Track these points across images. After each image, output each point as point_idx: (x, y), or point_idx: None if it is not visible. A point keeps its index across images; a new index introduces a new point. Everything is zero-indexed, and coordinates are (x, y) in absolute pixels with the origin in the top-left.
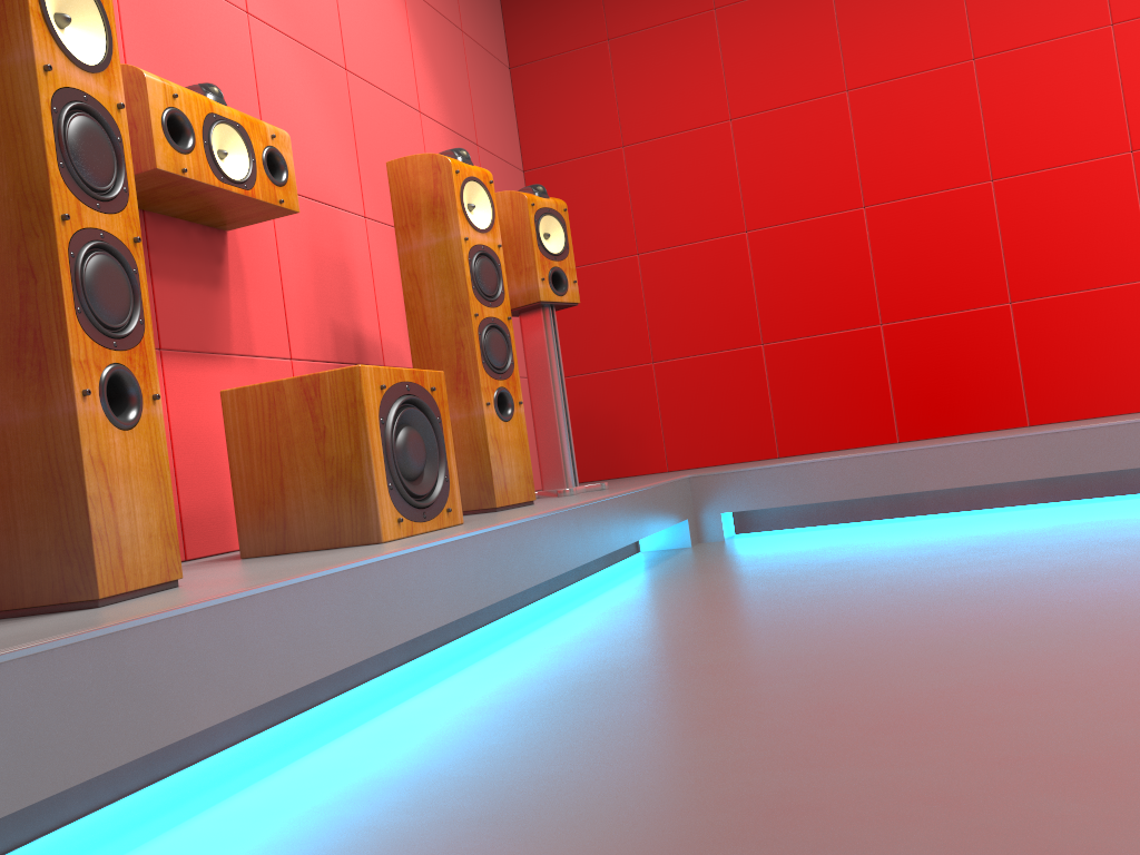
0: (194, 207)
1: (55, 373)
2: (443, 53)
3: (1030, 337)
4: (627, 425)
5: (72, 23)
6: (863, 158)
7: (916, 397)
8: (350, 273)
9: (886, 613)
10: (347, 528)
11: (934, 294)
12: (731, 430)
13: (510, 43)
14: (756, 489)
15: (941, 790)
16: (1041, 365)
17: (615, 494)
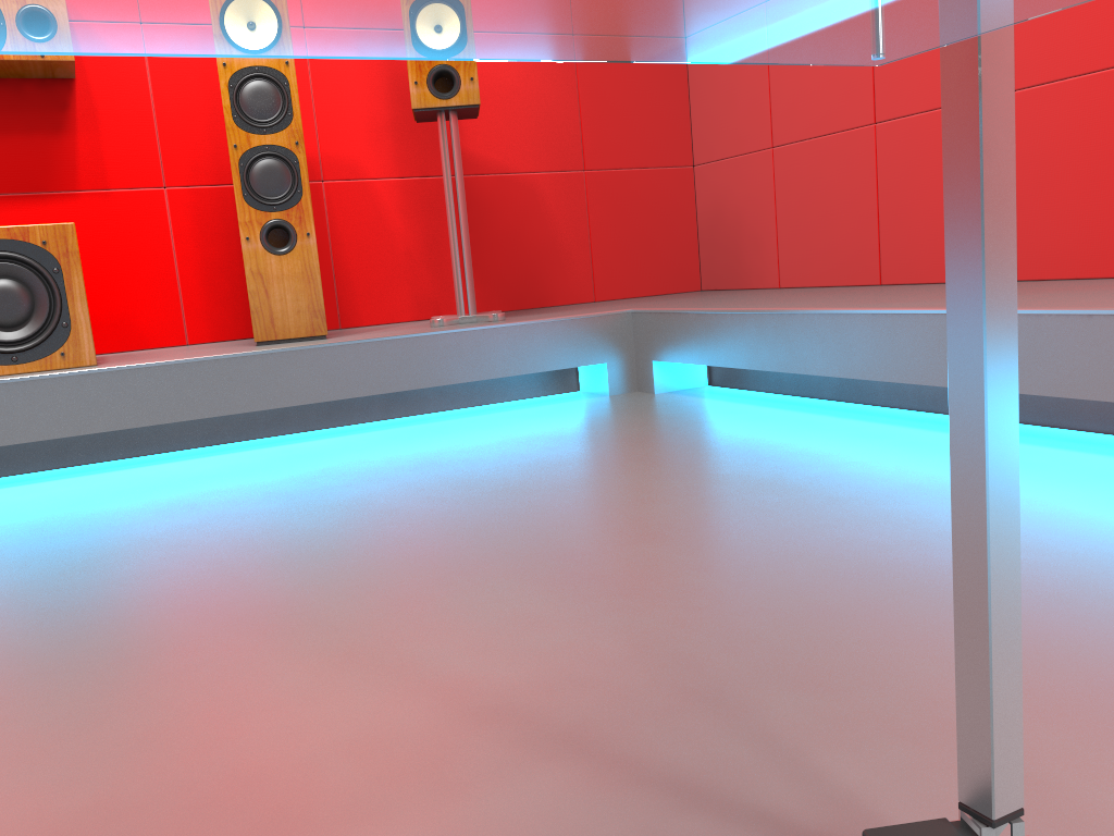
0: None
1: None
2: None
3: None
4: (749, 227)
5: None
6: None
7: (1047, 212)
8: None
9: (44, 551)
10: None
11: (1092, 35)
12: (838, 242)
13: None
14: (676, 337)
15: None
16: None
17: (343, 342)
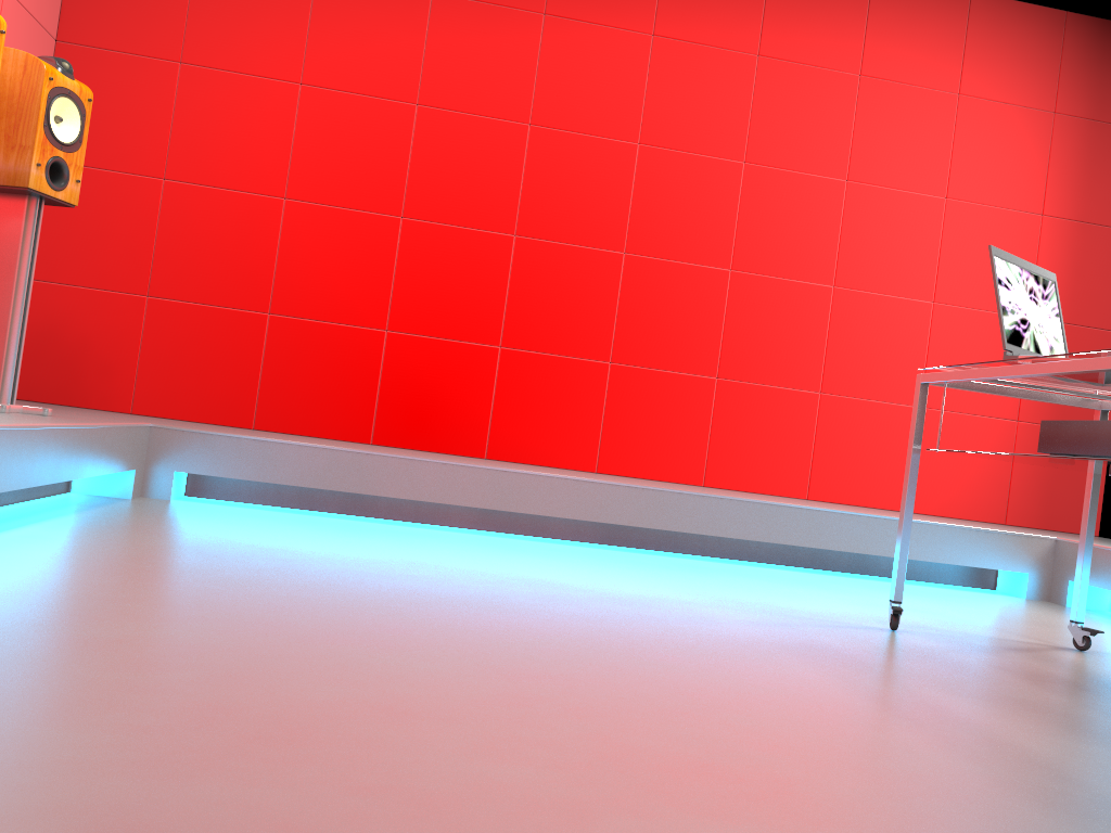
0: None
1: None
2: None
3: (507, 382)
4: (98, 353)
5: None
6: (414, 172)
7: (399, 407)
8: None
9: (307, 612)
10: None
11: (440, 318)
12: (213, 389)
13: None
14: (219, 455)
15: (296, 818)
16: (510, 409)
17: (54, 425)
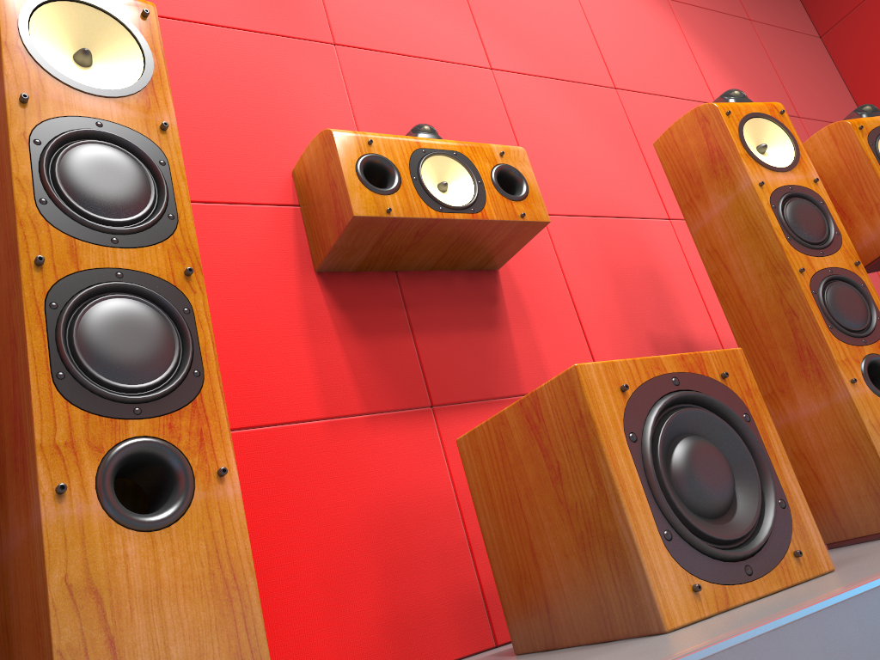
0: (438, 252)
1: (29, 469)
2: (731, 45)
3: None
4: None
5: (102, 59)
6: None
7: None
8: (661, 279)
9: None
10: (616, 609)
11: None
12: None
13: (813, 14)
14: None
15: None
16: None
17: None
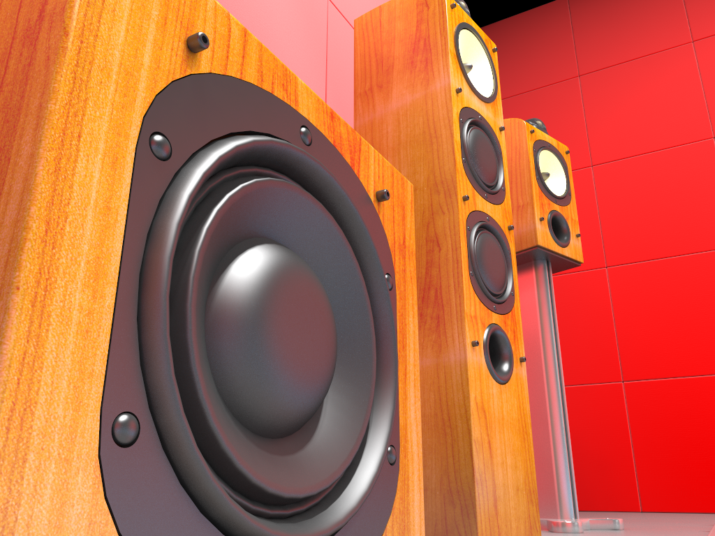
0: None
1: None
2: None
3: None
4: (590, 449)
5: None
6: None
7: None
8: None
9: None
10: None
11: None
12: None
13: None
14: None
15: None
16: None
17: None
